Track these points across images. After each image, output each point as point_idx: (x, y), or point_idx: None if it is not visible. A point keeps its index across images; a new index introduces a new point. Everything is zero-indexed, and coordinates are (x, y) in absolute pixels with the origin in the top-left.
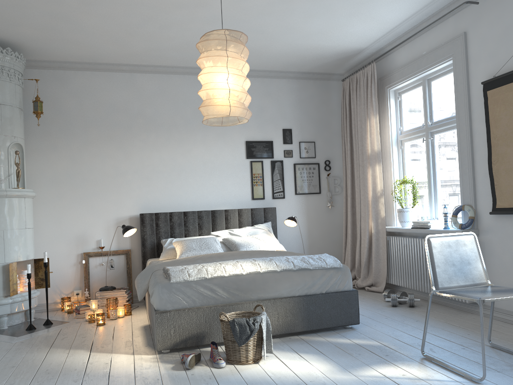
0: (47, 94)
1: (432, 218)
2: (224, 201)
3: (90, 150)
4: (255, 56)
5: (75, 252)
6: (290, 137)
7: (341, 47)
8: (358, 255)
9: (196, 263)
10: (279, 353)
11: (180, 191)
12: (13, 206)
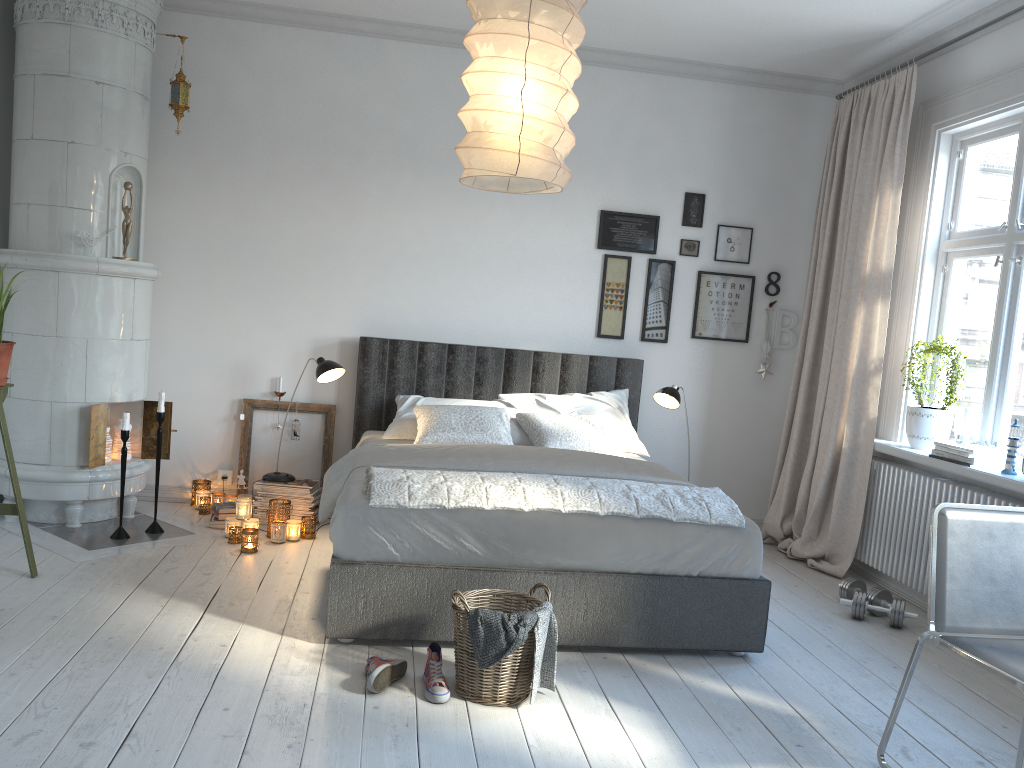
0: (205, 69)
1: (982, 440)
2: (537, 332)
3: (277, 195)
4: (643, 26)
5: (229, 396)
6: (699, 213)
7: (842, 23)
8: (806, 489)
9: (443, 463)
10: (569, 690)
11: (449, 300)
12: (110, 293)
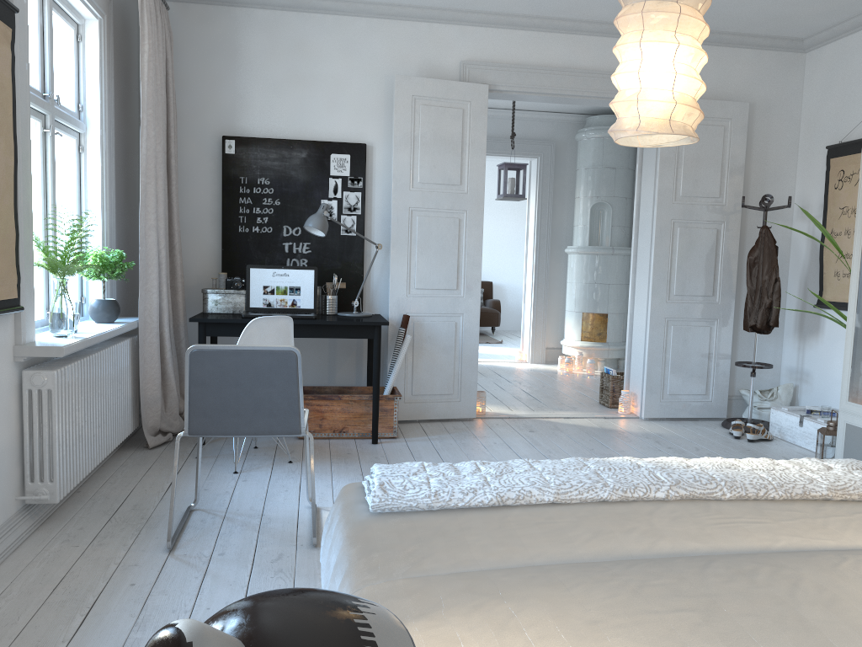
0: None
1: None
2: None
3: None
4: None
5: None
6: None
7: None
8: None
9: None
10: None
11: None
12: None
